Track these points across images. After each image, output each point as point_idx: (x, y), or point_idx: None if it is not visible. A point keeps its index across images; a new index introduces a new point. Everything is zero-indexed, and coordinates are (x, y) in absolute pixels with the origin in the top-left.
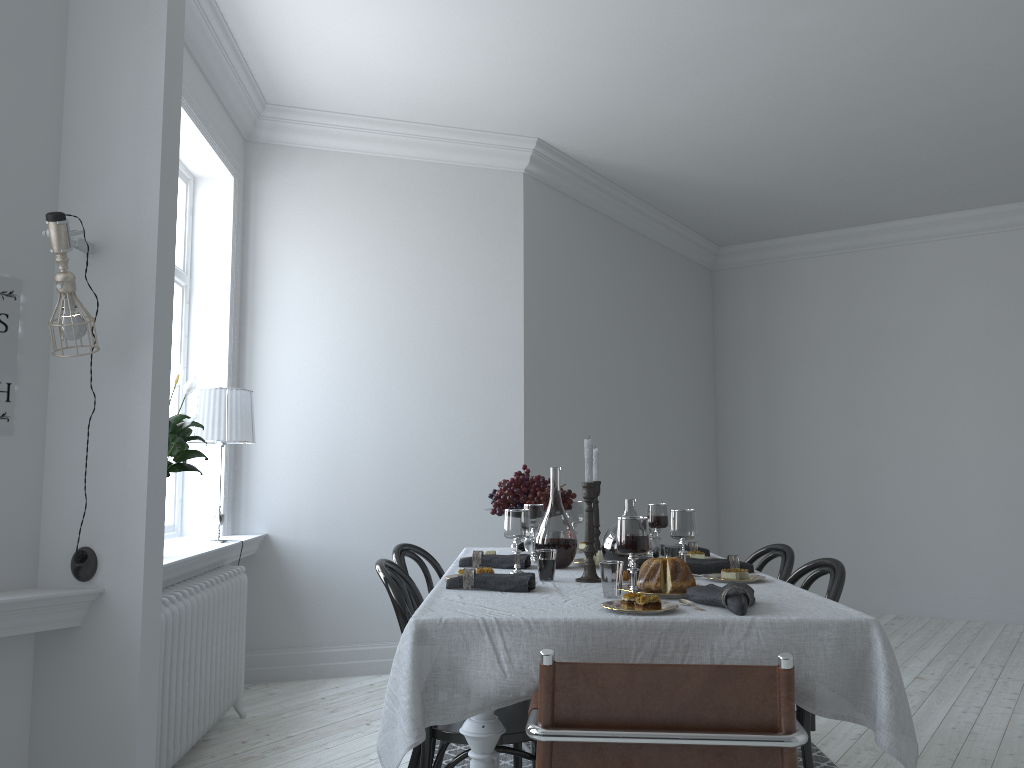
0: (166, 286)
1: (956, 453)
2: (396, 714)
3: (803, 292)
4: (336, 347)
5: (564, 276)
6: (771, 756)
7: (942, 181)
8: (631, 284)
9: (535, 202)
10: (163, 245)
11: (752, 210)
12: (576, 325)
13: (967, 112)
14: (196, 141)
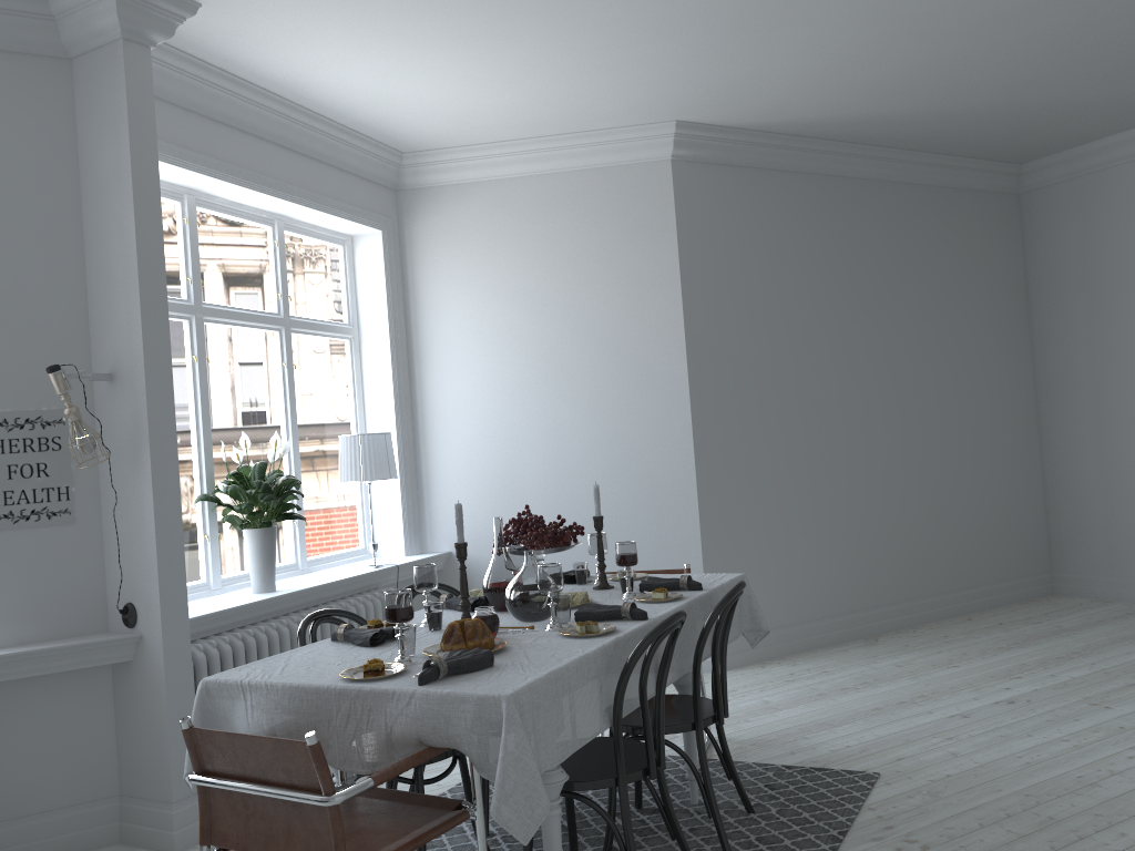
0: (162, 398)
1: None
2: None
3: (1132, 206)
4: (495, 372)
5: (744, 258)
6: (323, 811)
7: None
8: (861, 243)
9: (692, 187)
10: (153, 367)
11: (1015, 124)
12: (768, 308)
13: None
14: (319, 215)
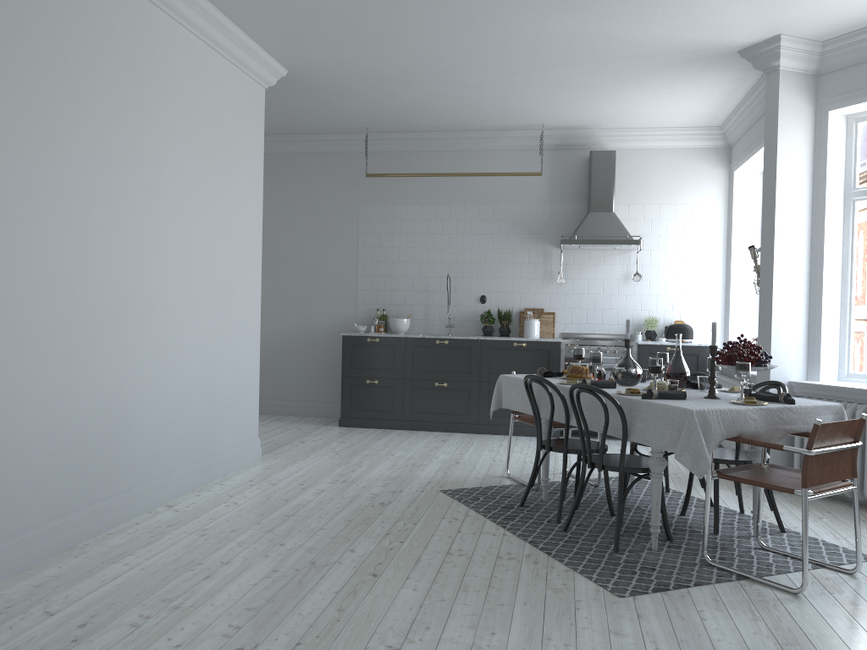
0: (767, 259)
1: None
2: None
3: None
4: None
5: None
6: None
7: None
8: None
9: None
10: (764, 243)
11: None
12: None
13: None
14: None
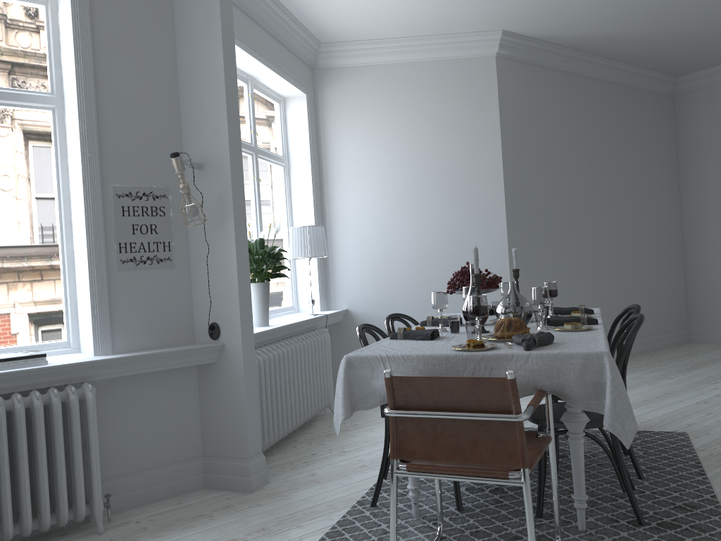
0: (238, 181)
1: None
2: (338, 404)
3: None
4: (378, 191)
5: (534, 123)
6: (509, 426)
7: None
8: (594, 119)
9: (506, 75)
10: (233, 159)
11: (692, 47)
12: (546, 156)
13: None
14: (276, 79)
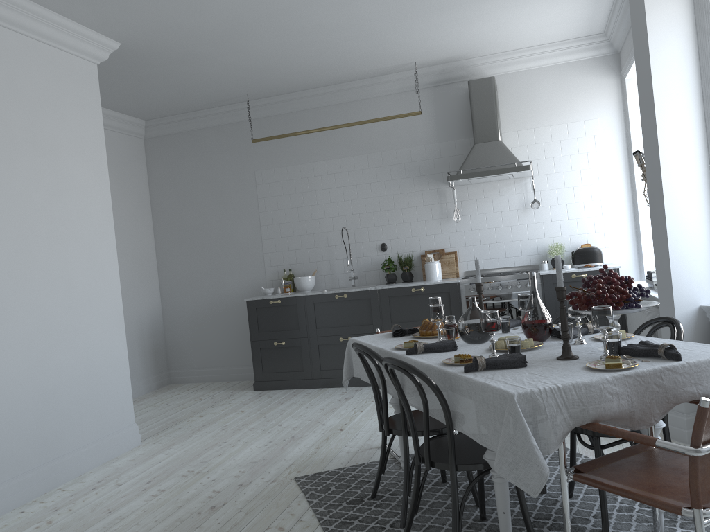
0: (653, 163)
1: None
2: None
3: None
4: None
5: None
6: None
7: None
8: None
9: None
10: (647, 145)
11: None
12: None
13: None
14: None
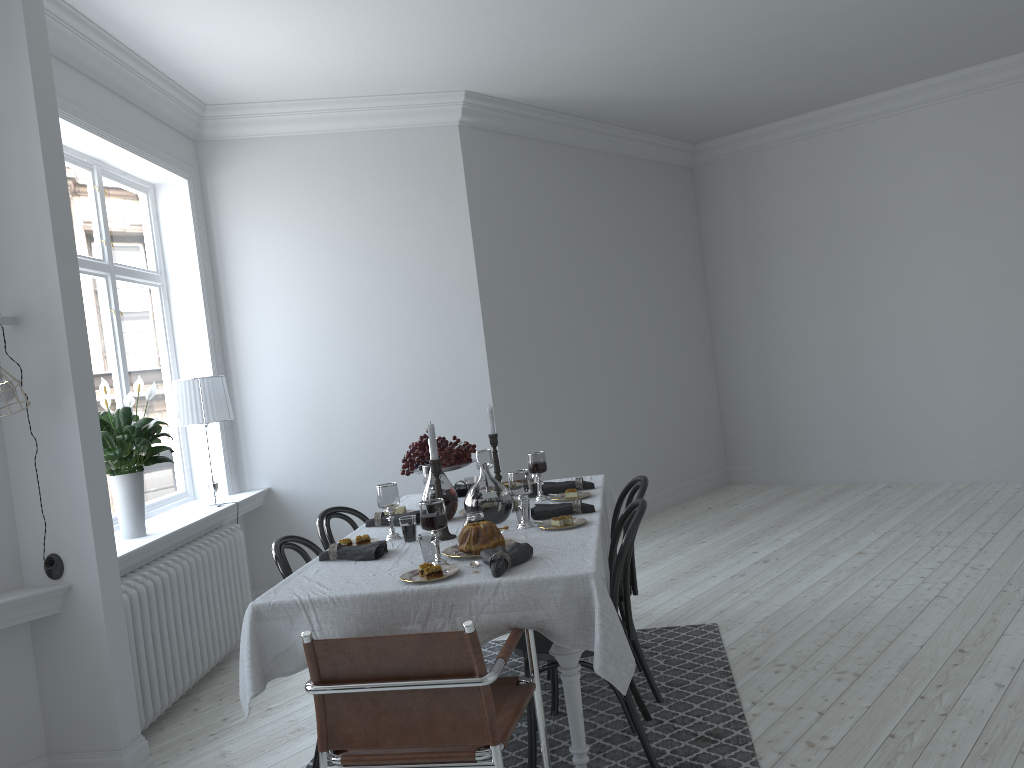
0: (79, 341)
1: (935, 324)
2: (245, 674)
3: (779, 180)
4: (305, 317)
5: (516, 214)
6: (473, 692)
7: (886, 60)
8: (595, 204)
9: (475, 150)
10: (70, 309)
11: (708, 111)
12: (535, 257)
13: (873, 5)
14: (138, 162)
